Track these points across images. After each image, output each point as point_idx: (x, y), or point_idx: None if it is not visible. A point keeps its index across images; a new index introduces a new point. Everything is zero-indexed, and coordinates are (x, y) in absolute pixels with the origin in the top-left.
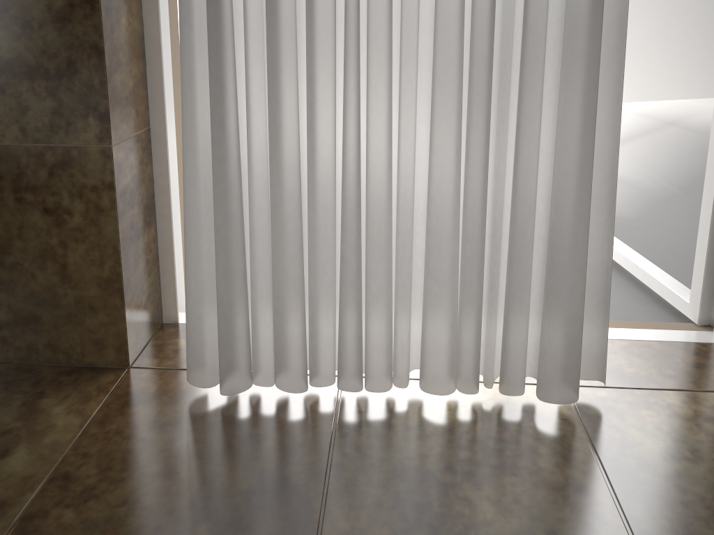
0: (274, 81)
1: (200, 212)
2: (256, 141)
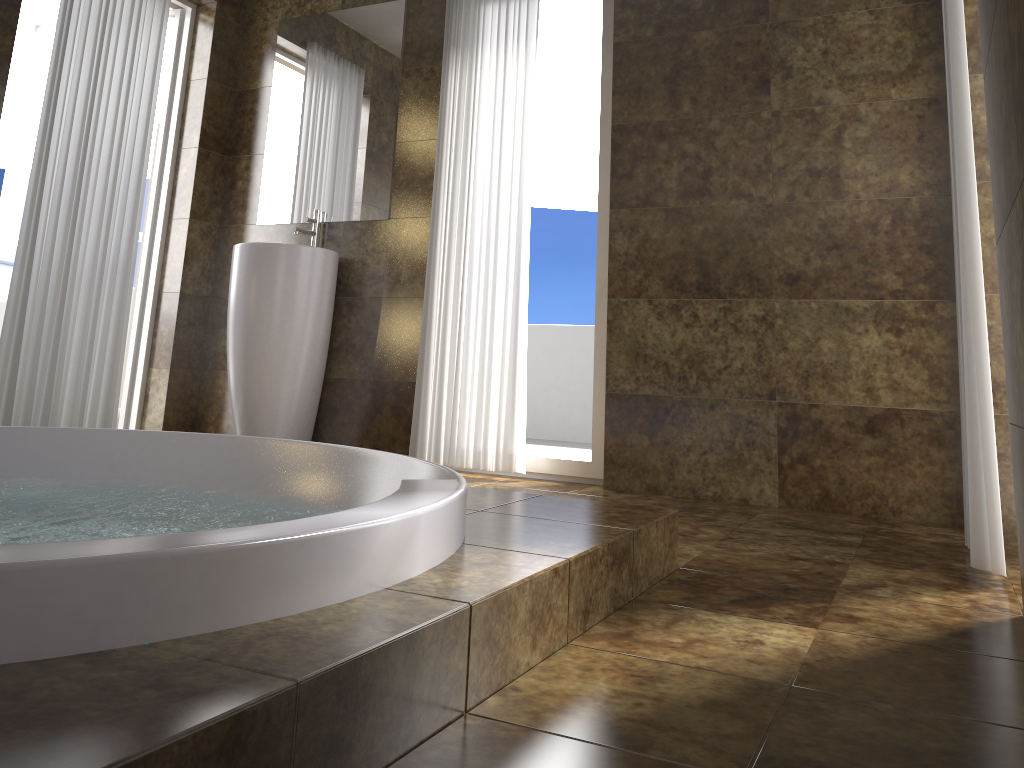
0: (37, 337)
1: (3, 383)
2: (25, 358)
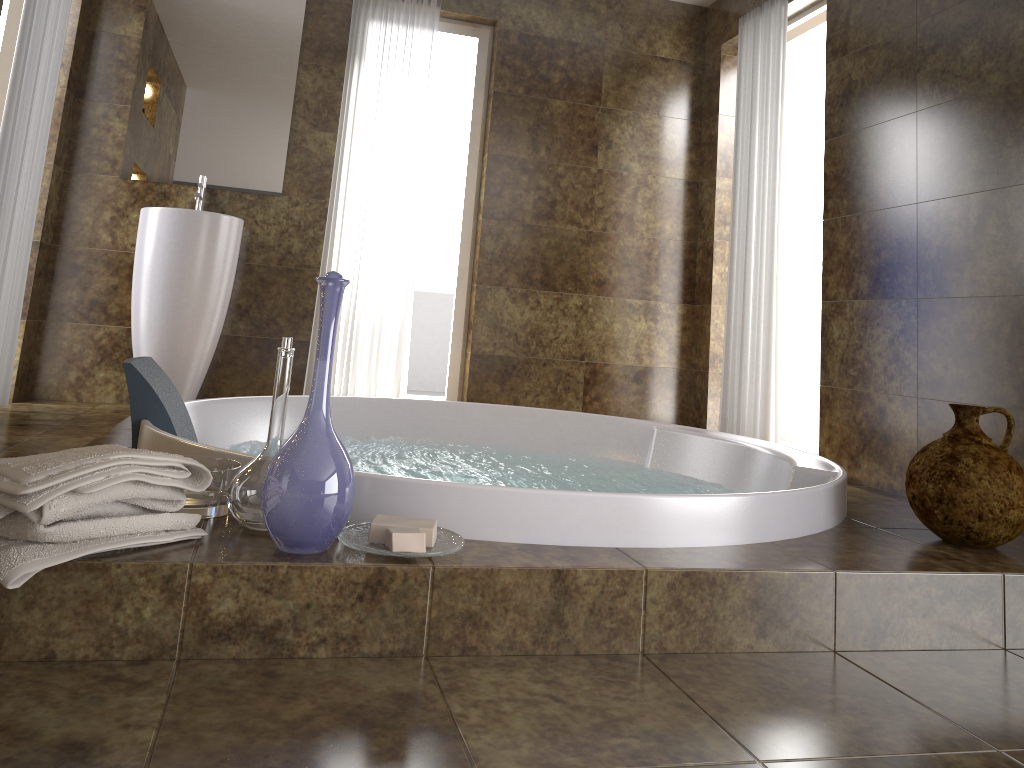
0: None
1: None
2: None
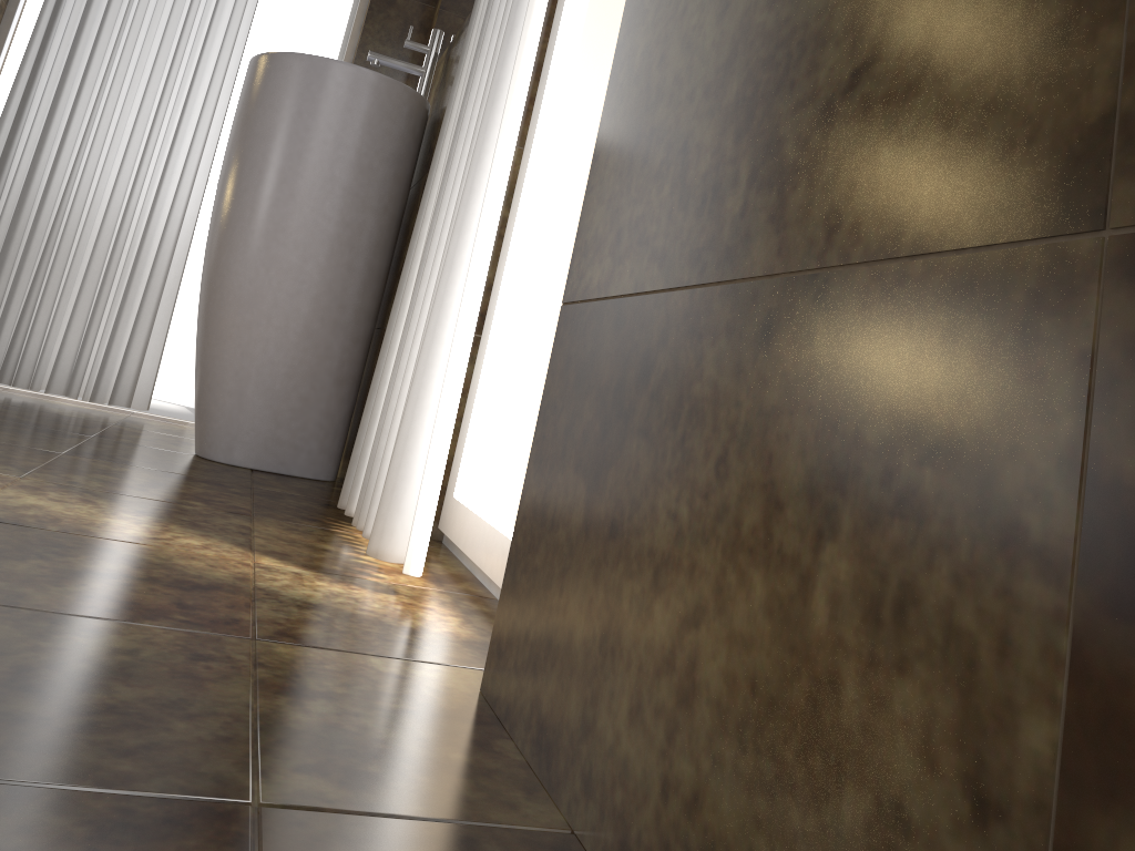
0: (17, 215)
1: None
2: None
